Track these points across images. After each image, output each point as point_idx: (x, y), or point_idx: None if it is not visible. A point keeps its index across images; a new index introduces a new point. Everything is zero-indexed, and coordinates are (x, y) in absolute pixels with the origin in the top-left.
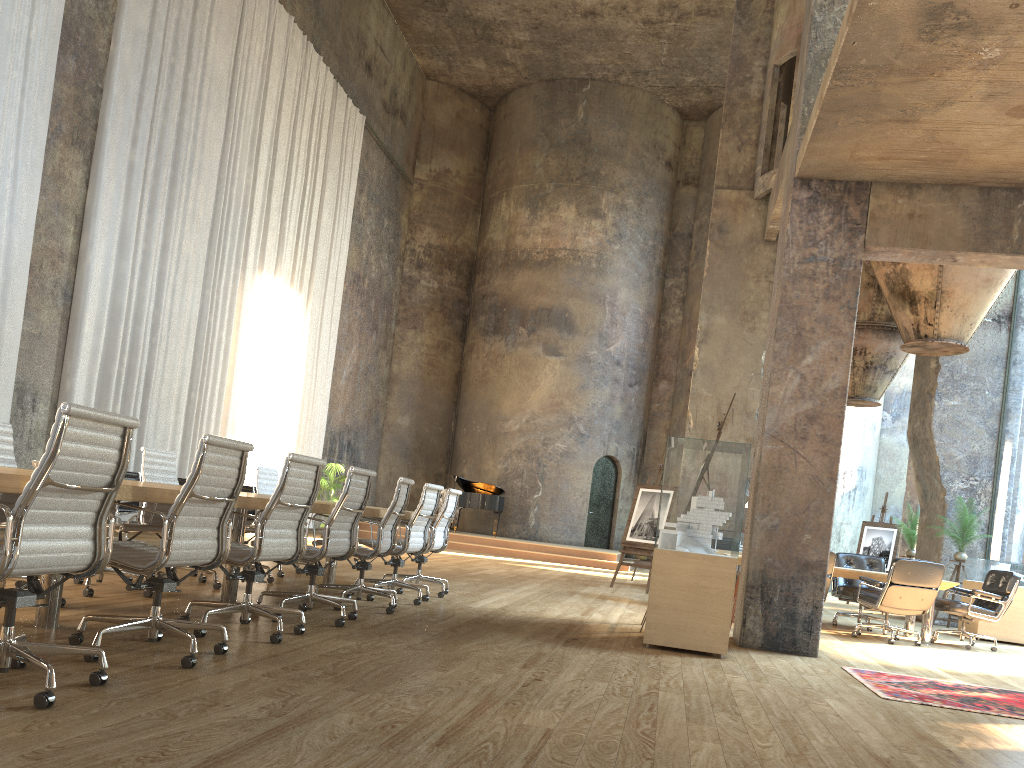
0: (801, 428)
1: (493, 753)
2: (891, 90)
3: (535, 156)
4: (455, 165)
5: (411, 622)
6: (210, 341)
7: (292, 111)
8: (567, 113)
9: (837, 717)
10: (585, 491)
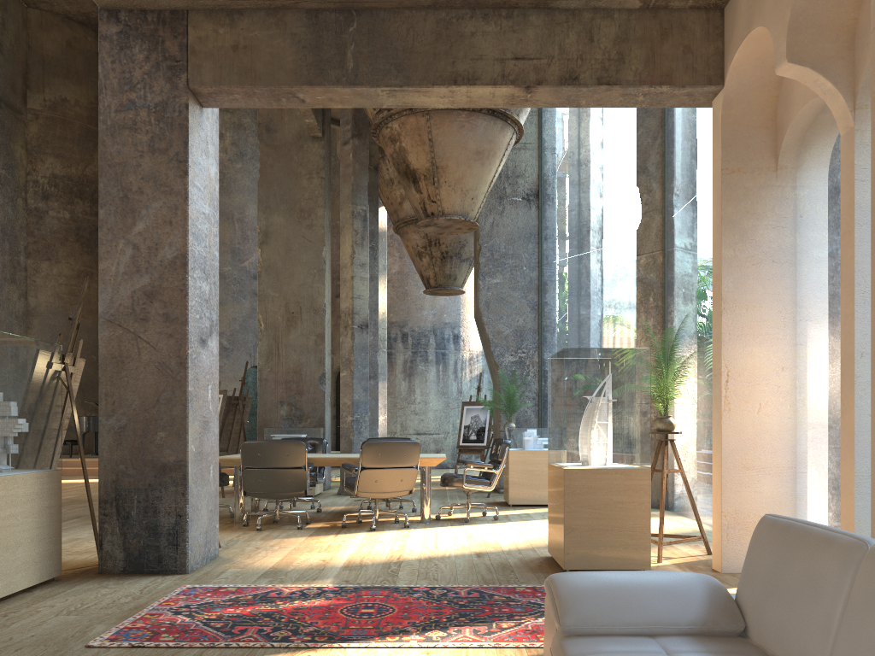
0: (141, 308)
1: None
2: None
3: None
4: (73, 94)
5: None
6: None
7: None
8: None
9: None
10: None
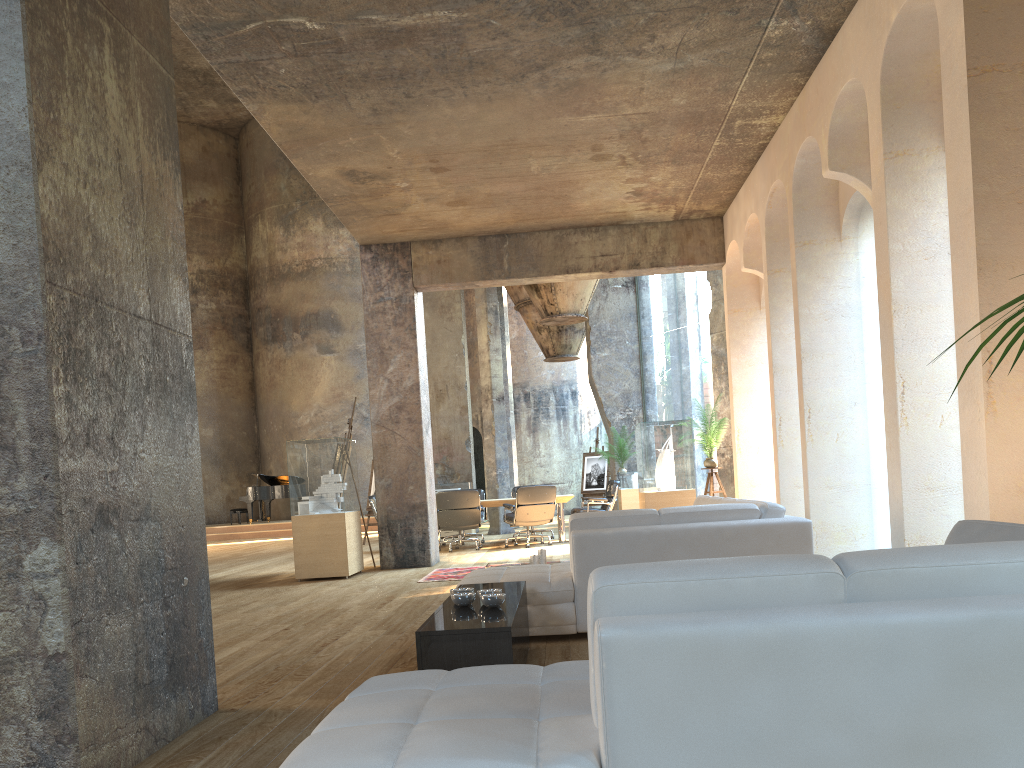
0: (394, 415)
1: None
2: (367, 203)
3: (279, 179)
4: (211, 195)
5: None
6: None
7: None
8: None
9: (355, 596)
10: None
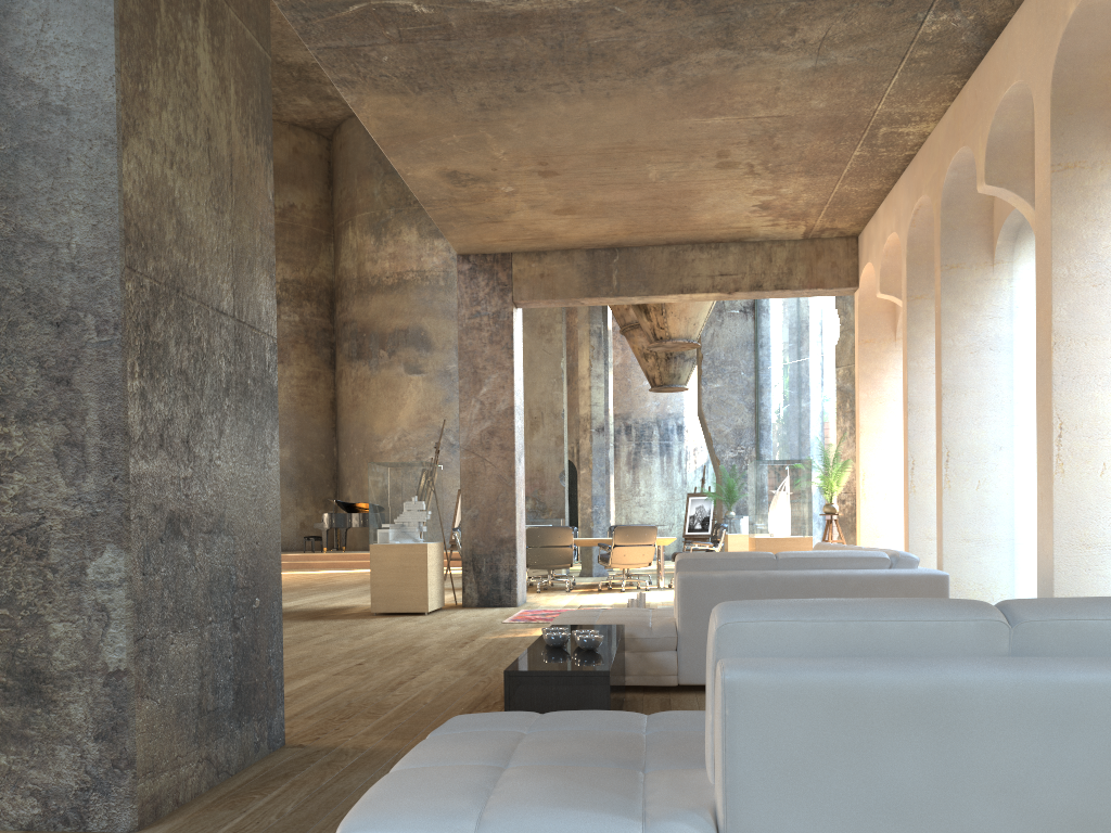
0: (485, 441)
1: None
2: (468, 209)
3: (372, 184)
4: (299, 199)
5: None
6: None
7: None
8: None
9: (434, 634)
10: None
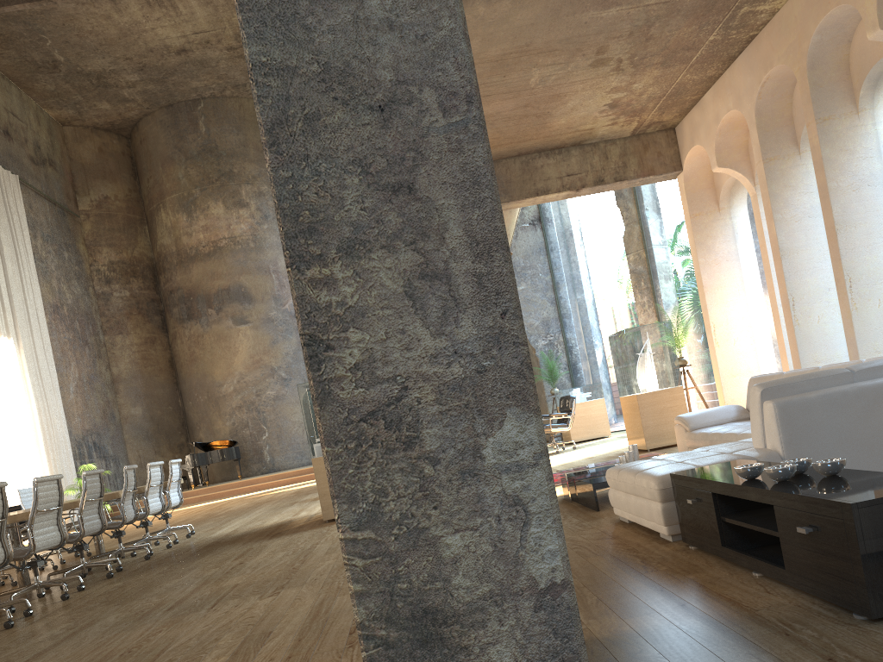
0: None
1: (199, 603)
2: None
3: (176, 169)
4: (112, 191)
5: (163, 559)
6: None
7: None
8: (191, 129)
9: None
10: (302, 421)
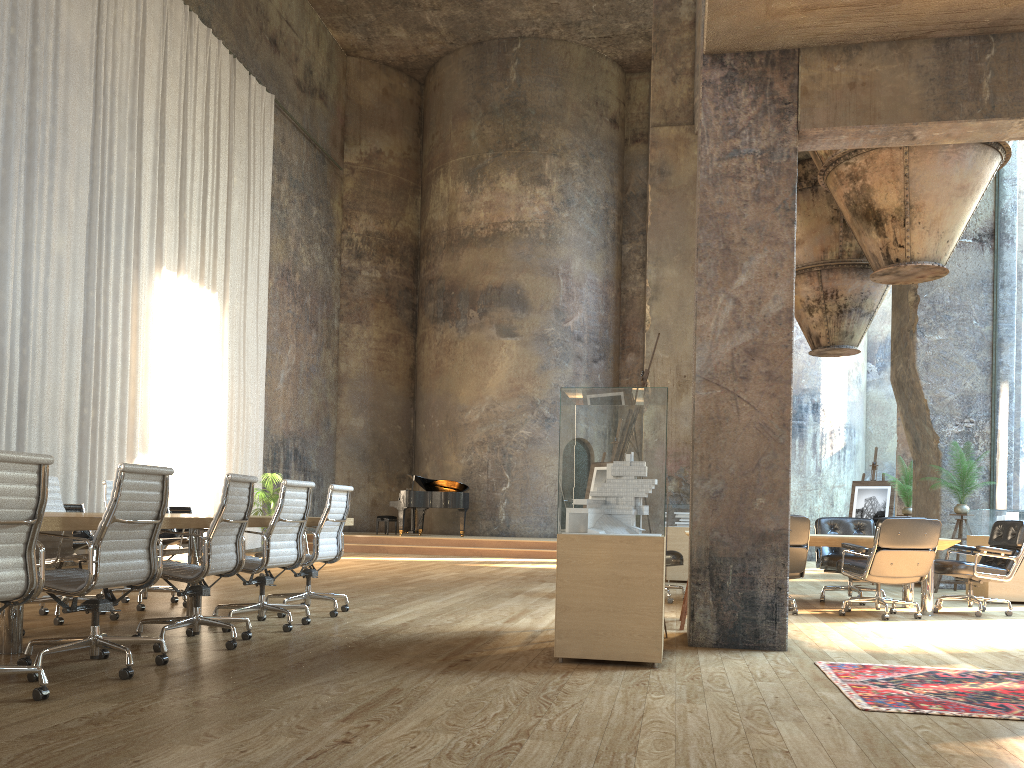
0: (740, 366)
1: None
2: None
3: (469, 126)
4: (387, 145)
5: (248, 659)
6: (101, 349)
7: (180, 90)
8: (499, 76)
9: (785, 756)
10: (556, 478)
